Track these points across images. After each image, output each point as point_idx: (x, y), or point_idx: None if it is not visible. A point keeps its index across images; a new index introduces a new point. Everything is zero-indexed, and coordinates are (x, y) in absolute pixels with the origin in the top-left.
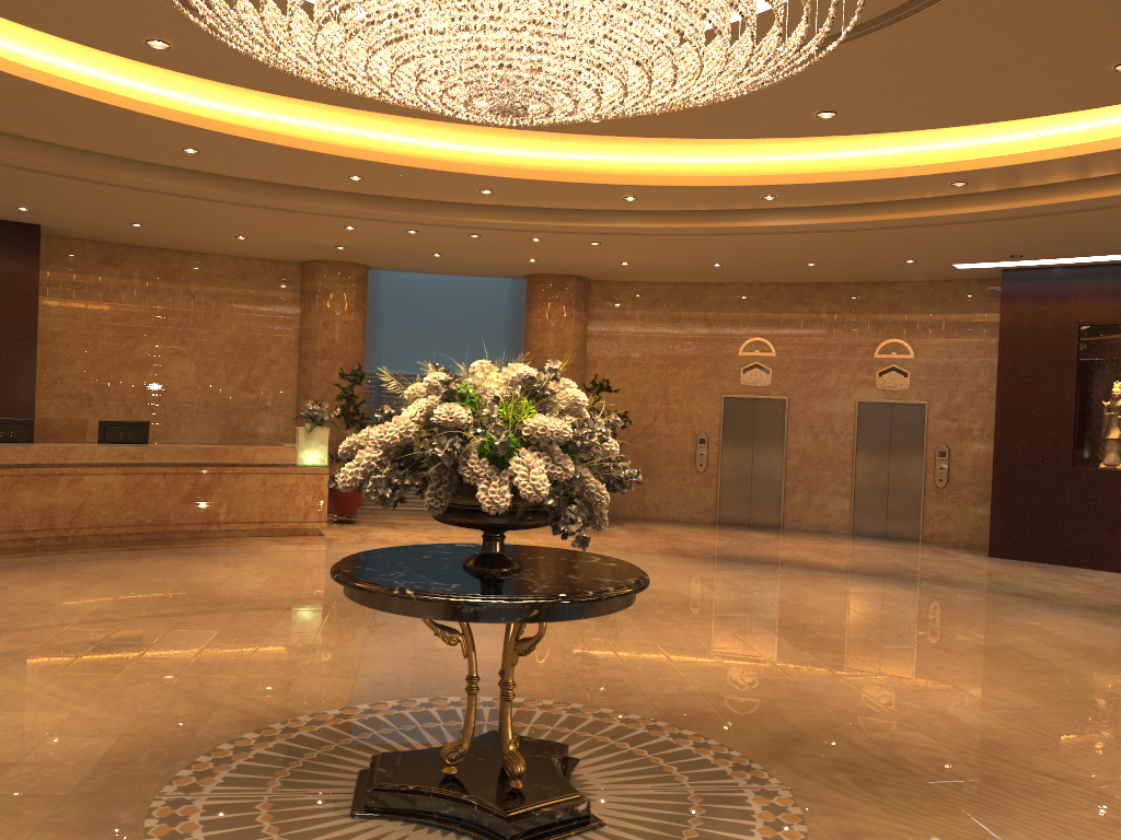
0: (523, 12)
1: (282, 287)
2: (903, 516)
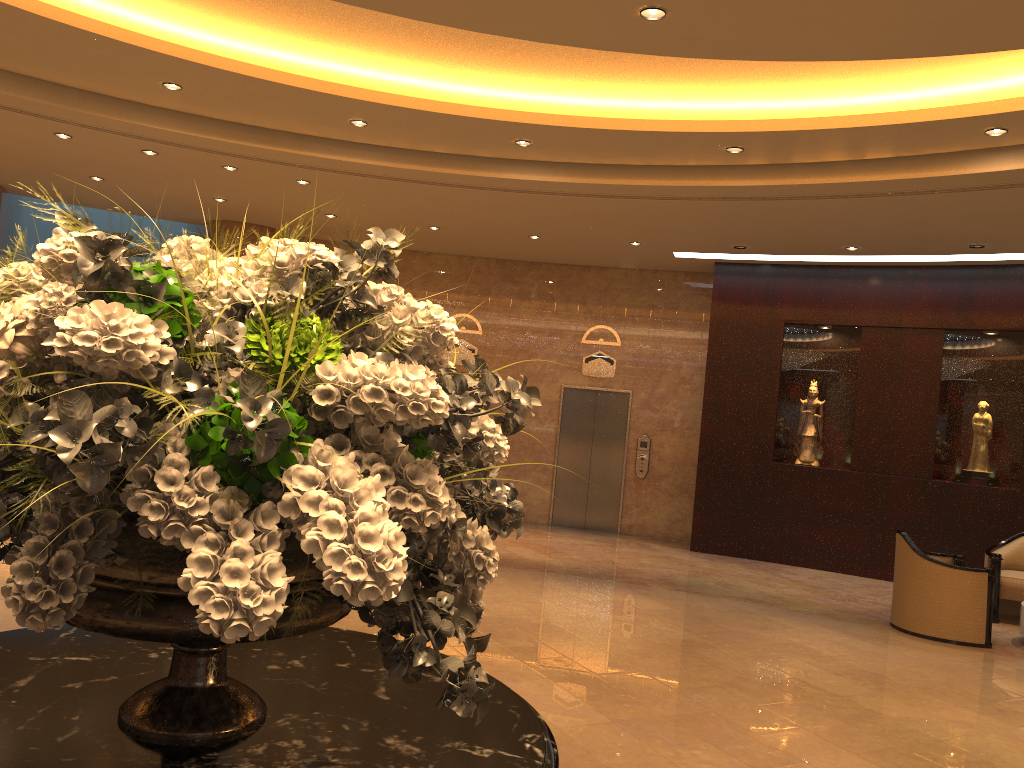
0: None
1: None
2: (603, 507)
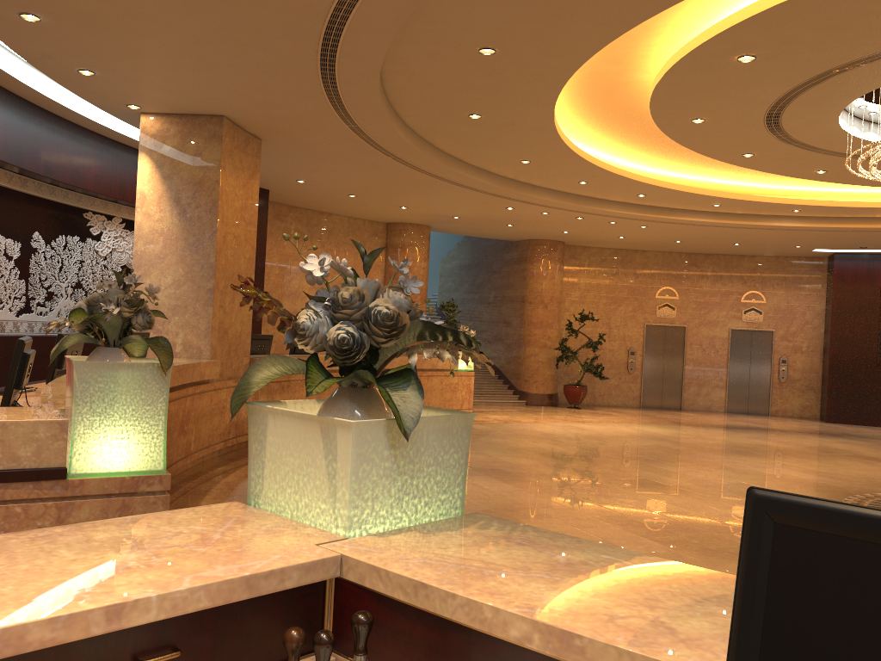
0: None
1: (375, 240)
2: (758, 400)
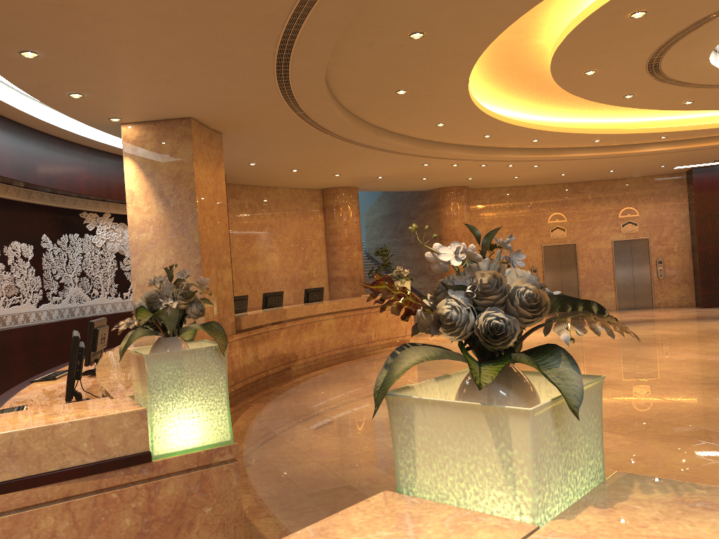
0: None
1: (314, 204)
2: (643, 296)
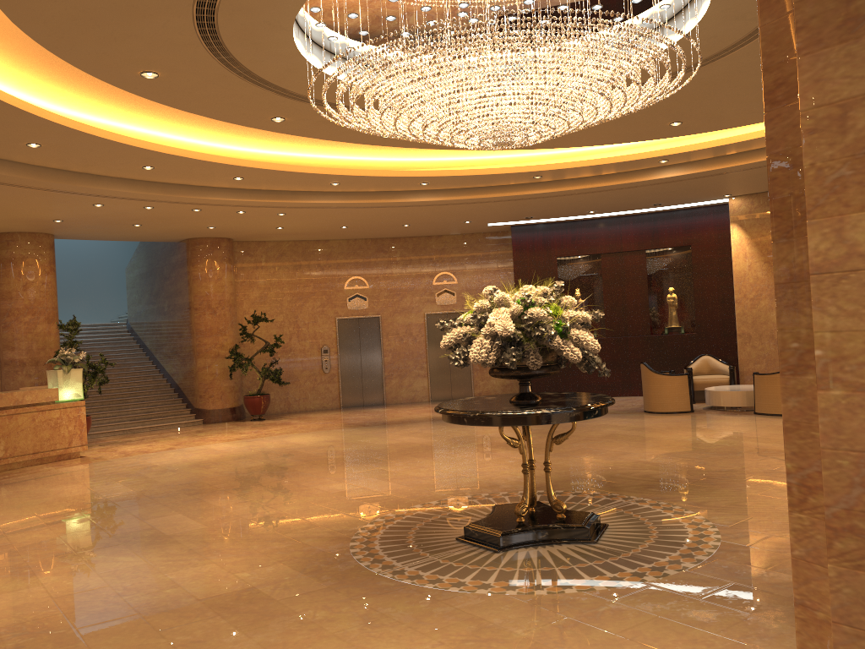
0: (560, 97)
1: None
2: (461, 384)
